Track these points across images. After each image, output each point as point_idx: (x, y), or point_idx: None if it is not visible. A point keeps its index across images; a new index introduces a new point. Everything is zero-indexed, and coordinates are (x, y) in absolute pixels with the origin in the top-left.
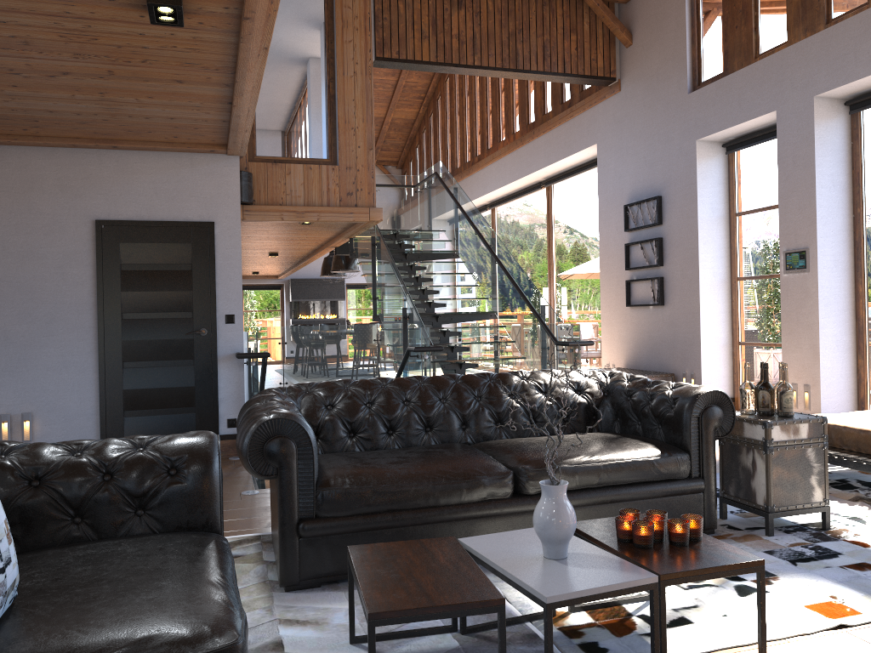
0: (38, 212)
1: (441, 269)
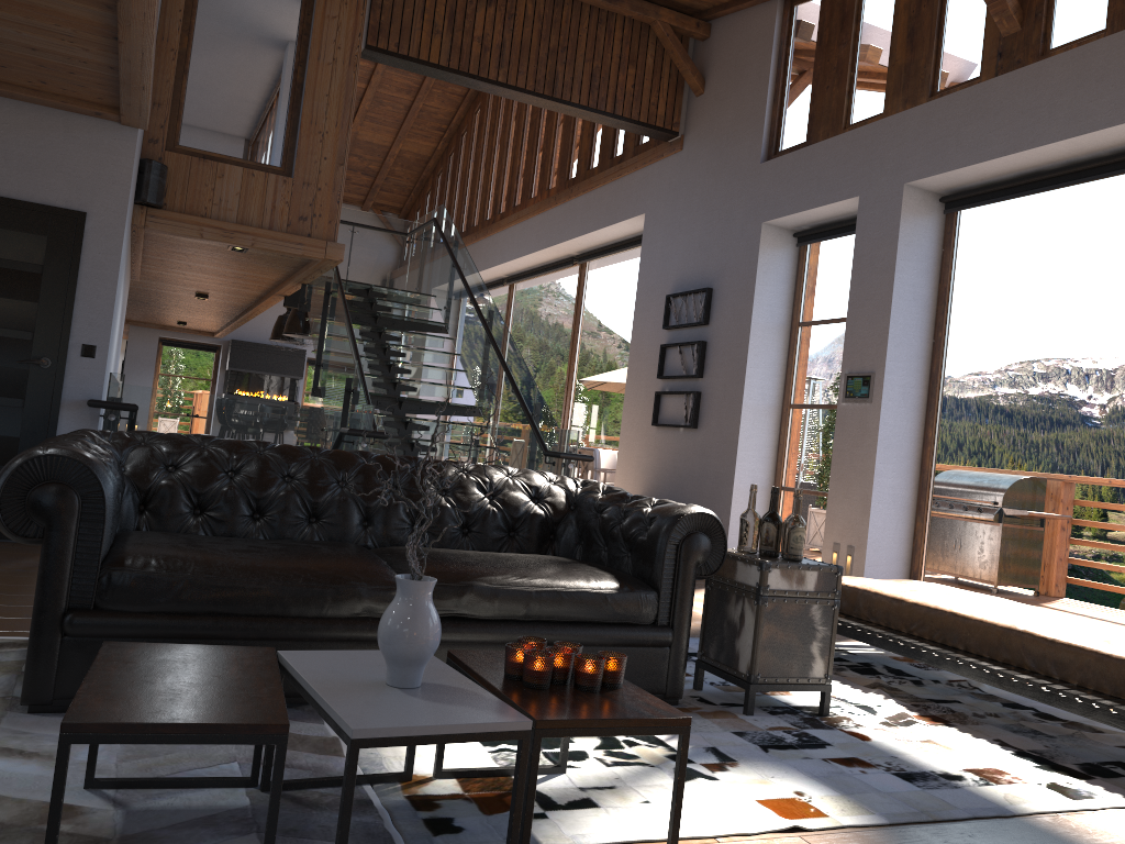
0: None
1: (421, 343)
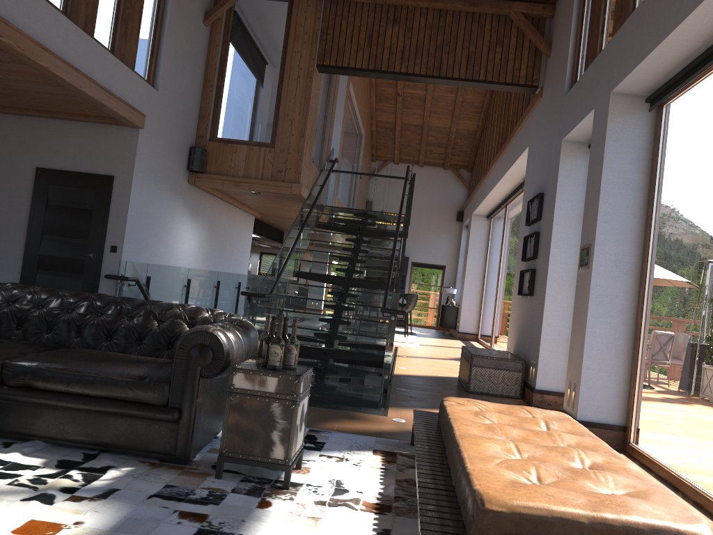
0: (4, 158)
1: (384, 244)
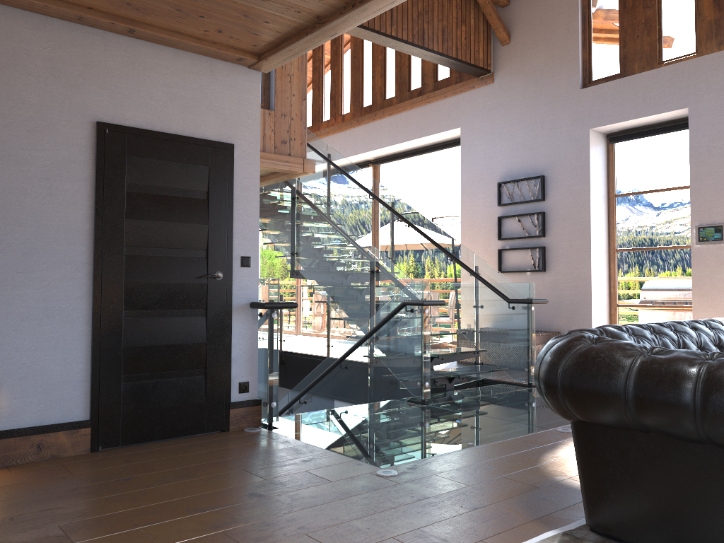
0: (20, 99)
1: None
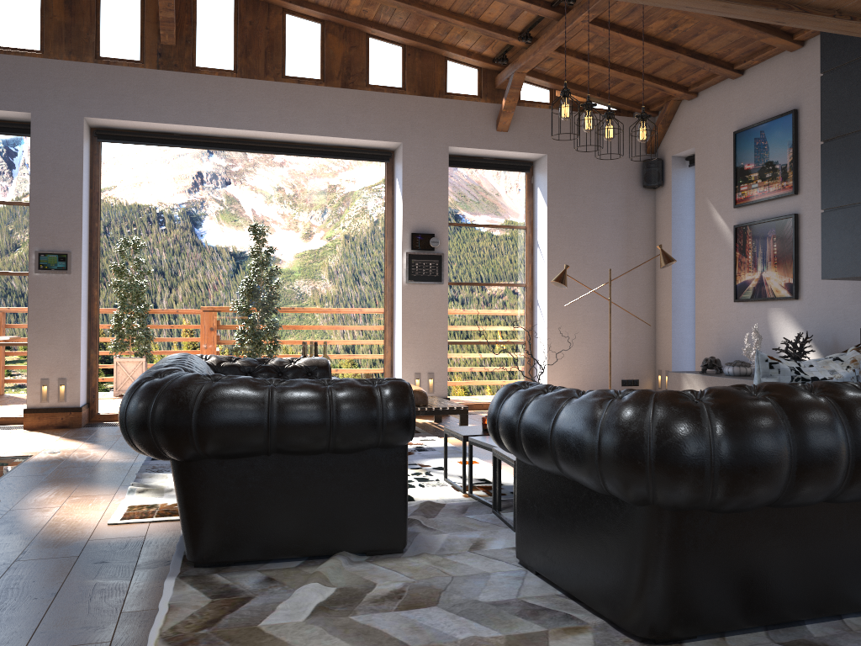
0: None
1: None
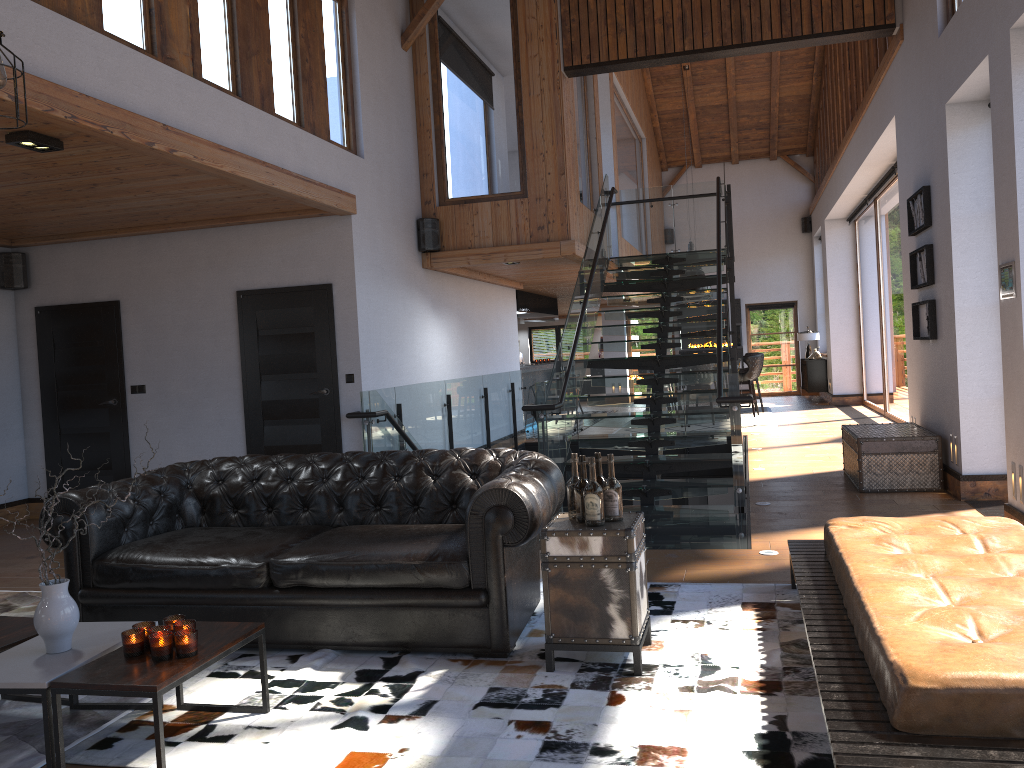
0: (196, 288)
1: (702, 298)
